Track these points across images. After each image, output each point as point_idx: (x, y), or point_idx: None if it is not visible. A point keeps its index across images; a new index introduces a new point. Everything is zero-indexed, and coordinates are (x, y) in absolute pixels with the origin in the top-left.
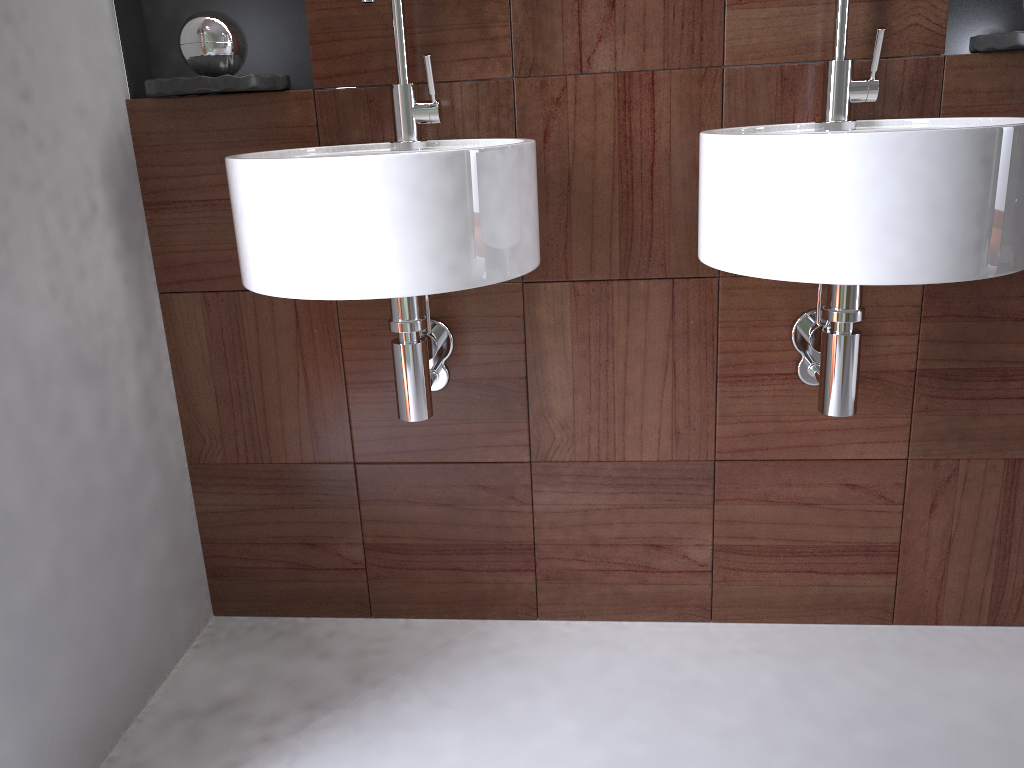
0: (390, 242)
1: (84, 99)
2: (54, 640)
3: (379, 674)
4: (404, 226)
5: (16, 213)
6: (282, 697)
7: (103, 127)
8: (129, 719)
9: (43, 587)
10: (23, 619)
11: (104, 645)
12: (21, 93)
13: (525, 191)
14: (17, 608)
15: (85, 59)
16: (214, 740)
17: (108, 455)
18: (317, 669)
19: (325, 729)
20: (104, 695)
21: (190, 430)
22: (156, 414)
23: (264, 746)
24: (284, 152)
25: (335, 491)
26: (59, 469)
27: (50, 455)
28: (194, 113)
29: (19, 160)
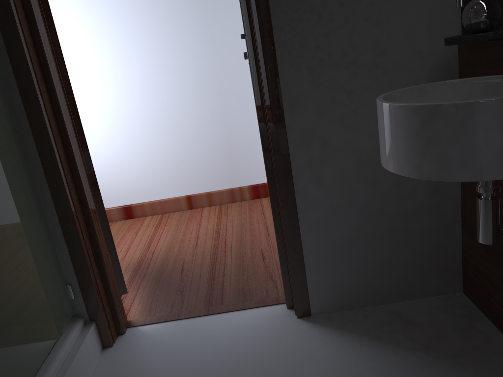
0: (391, 146)
1: (422, 48)
2: (347, 255)
3: (466, 361)
4: (396, 139)
5: (364, 101)
6: (426, 336)
7: (434, 59)
8: (383, 302)
9: (345, 235)
10: (333, 242)
11: (375, 269)
12: (378, 53)
13: (485, 130)
14: (331, 237)
15: (428, 29)
16: (389, 328)
17: (397, 200)
18: (453, 338)
19: (415, 357)
20: (370, 286)
21: (462, 203)
22: (440, 190)
23: (394, 343)
24: (467, 79)
25: (502, 264)
26: (365, 198)
27: (361, 192)
28: (475, 50)
29: (371, 80)
